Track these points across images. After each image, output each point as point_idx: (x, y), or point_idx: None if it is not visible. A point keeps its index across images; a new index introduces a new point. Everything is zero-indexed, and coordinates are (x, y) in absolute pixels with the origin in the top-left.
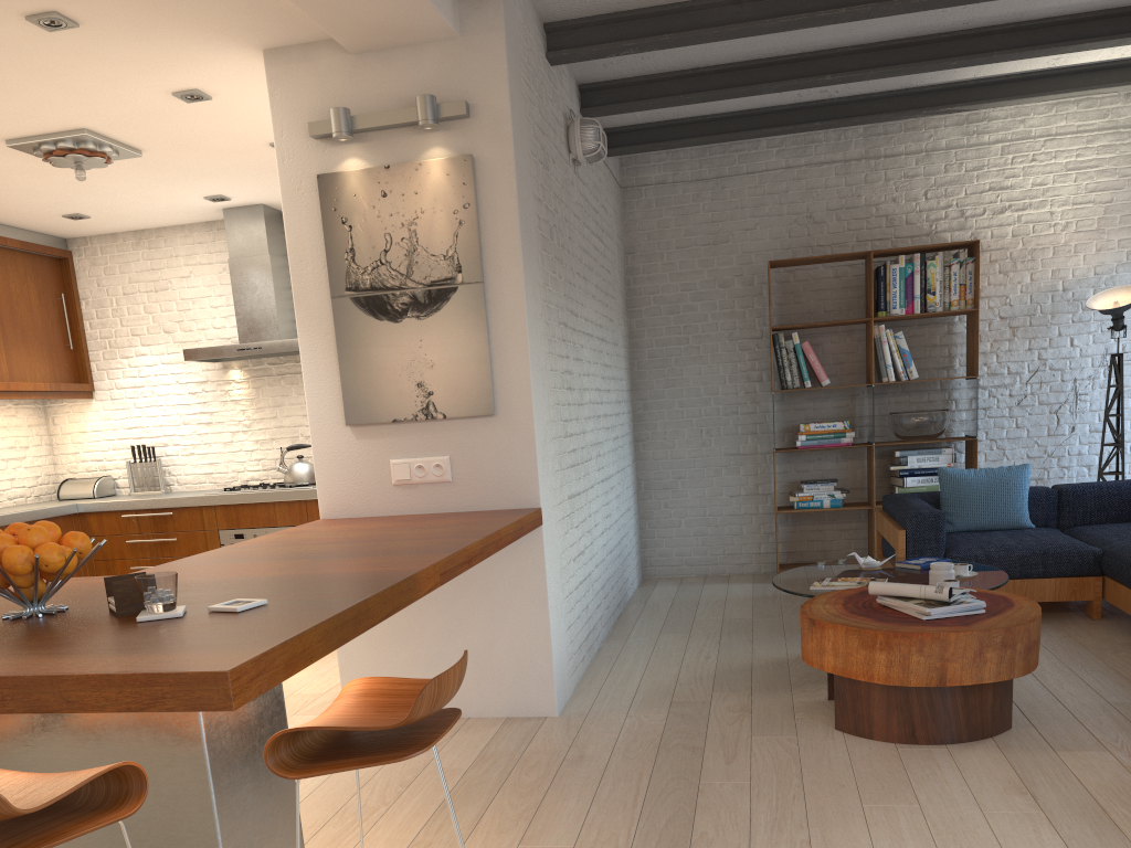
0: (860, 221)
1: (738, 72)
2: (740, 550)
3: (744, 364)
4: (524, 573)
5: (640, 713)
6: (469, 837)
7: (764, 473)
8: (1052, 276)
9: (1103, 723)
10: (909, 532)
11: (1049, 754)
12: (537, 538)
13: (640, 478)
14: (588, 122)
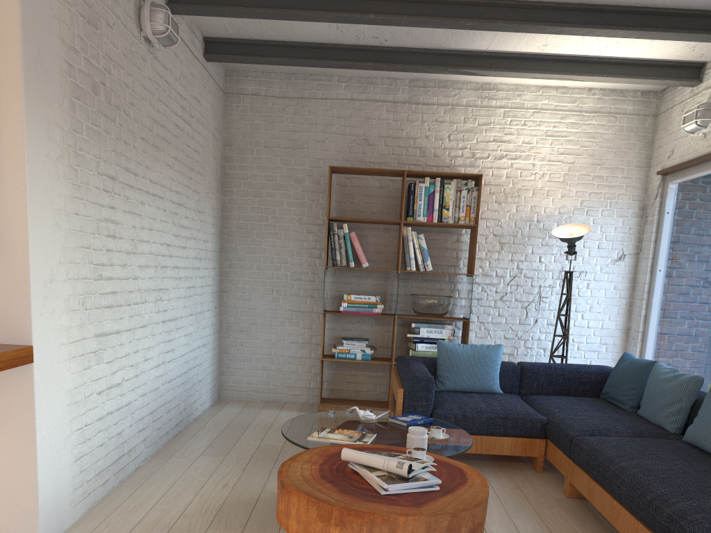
0: (402, 149)
1: None
2: (295, 384)
3: (309, 244)
4: (12, 409)
5: None
6: None
7: (318, 327)
8: (530, 210)
9: None
10: (406, 391)
11: None
12: (27, 375)
13: (222, 321)
14: (158, 5)
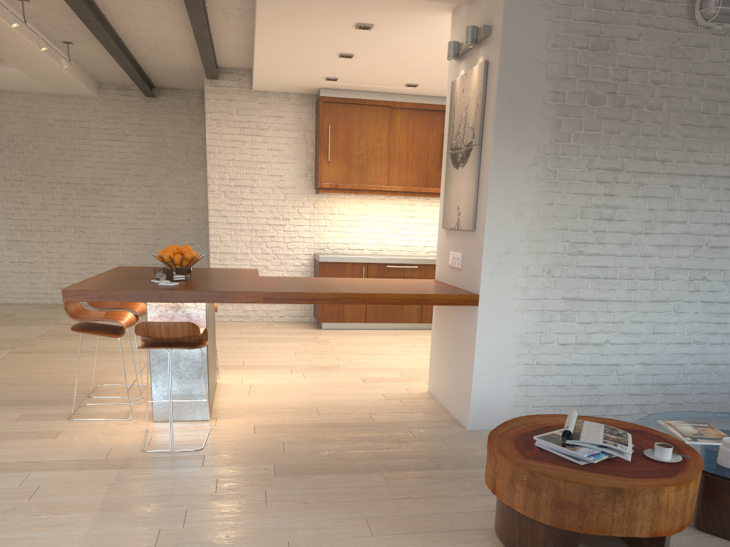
0: None
1: None
2: None
3: None
4: (470, 334)
5: None
6: (289, 432)
7: None
8: None
9: None
10: None
11: None
12: (476, 314)
13: None
14: None
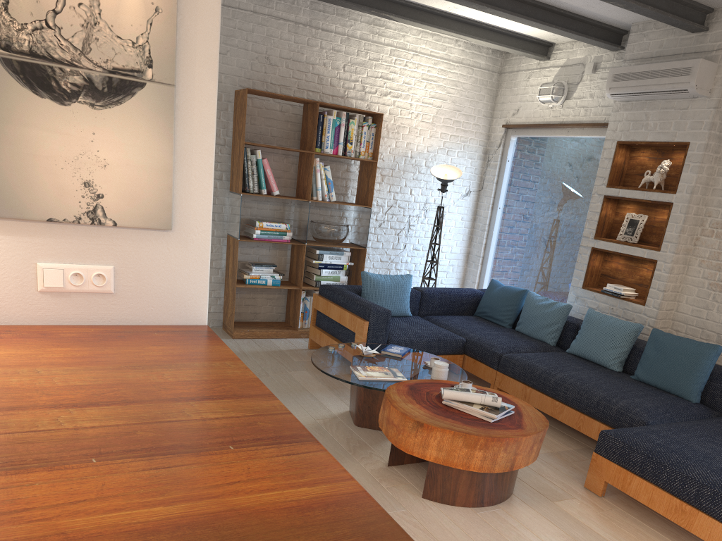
0: (302, 73)
1: None
2: None
3: None
4: None
5: None
6: None
7: (218, 252)
8: (406, 146)
9: (549, 473)
10: (371, 323)
11: (554, 505)
12: None
13: None
14: None
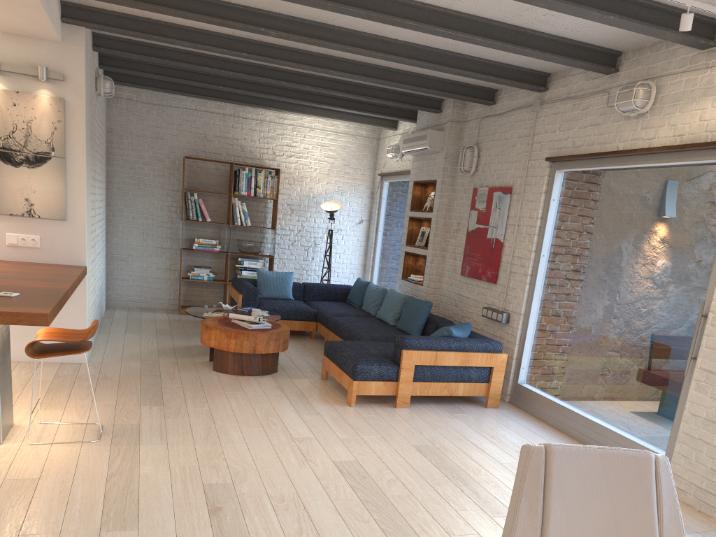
0: (229, 145)
1: (180, 71)
2: (160, 296)
3: (168, 203)
4: (75, 295)
5: (127, 363)
6: (68, 401)
7: (175, 259)
8: (309, 190)
9: (308, 371)
10: (244, 296)
11: (289, 379)
12: (83, 280)
13: (108, 253)
14: (107, 79)
